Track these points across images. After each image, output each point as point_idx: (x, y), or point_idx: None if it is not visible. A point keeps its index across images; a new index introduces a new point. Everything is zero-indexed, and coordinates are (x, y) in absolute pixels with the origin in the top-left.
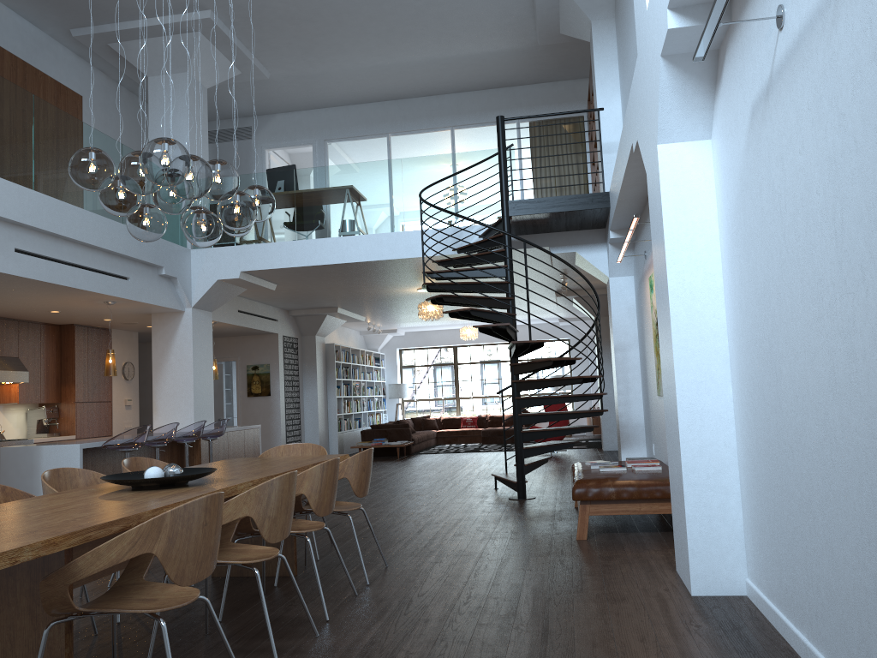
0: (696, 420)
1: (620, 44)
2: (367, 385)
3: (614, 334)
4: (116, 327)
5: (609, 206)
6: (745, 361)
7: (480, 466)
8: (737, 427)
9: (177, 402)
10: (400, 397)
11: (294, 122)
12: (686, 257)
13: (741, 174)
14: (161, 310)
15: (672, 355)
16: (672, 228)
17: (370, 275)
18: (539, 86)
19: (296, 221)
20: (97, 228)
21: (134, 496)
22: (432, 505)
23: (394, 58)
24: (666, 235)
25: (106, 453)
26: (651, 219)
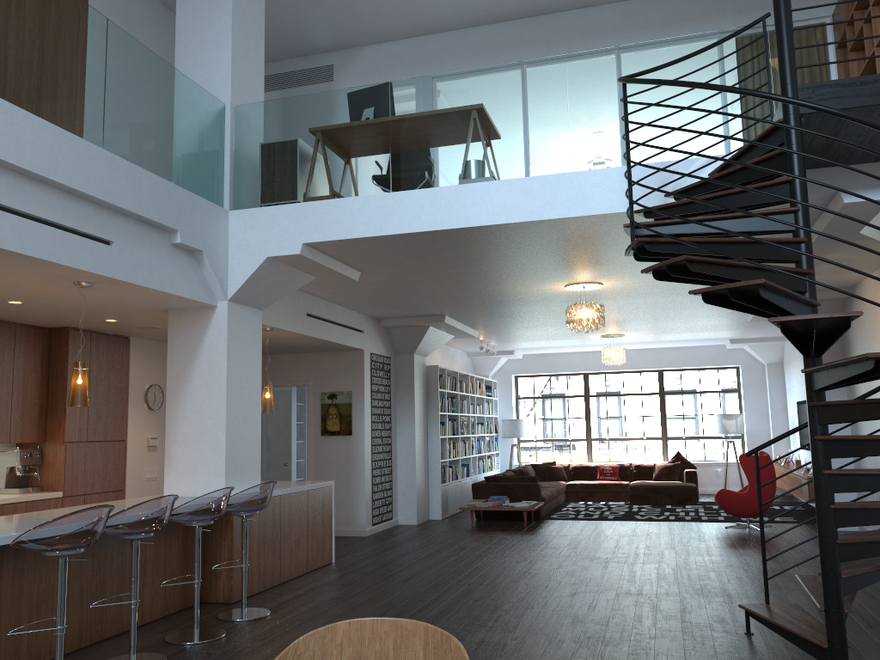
0: None
1: None
2: (476, 420)
3: None
4: (136, 334)
5: None
6: None
7: (663, 556)
8: None
9: (201, 449)
10: (516, 437)
11: (390, 55)
12: None
13: None
14: (179, 303)
15: None
16: None
17: (504, 255)
18: None
19: (391, 162)
20: (42, 143)
21: None
22: None
23: None
24: None
25: None
26: None
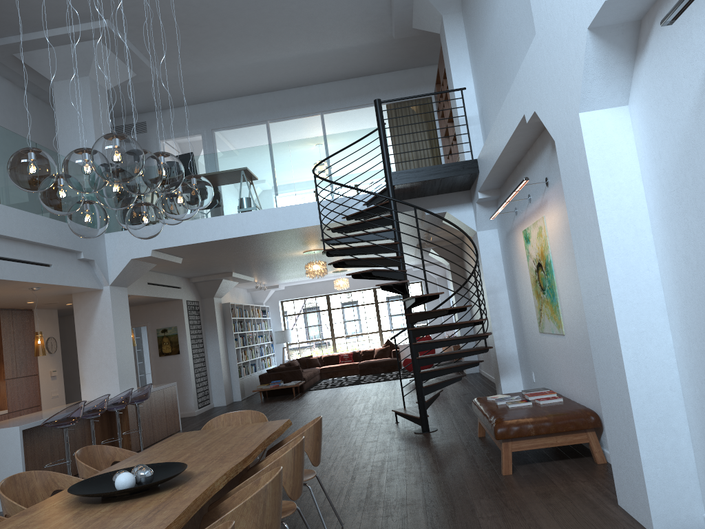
0: (642, 368)
1: (471, 34)
2: (258, 334)
3: (485, 279)
4: (38, 307)
5: (478, 171)
6: (697, 312)
7: (370, 399)
8: (683, 372)
9: (102, 371)
10: (285, 342)
11: (183, 115)
12: (616, 216)
13: (686, 135)
14: (81, 290)
15: (612, 309)
16: (601, 189)
17: (266, 244)
18: (392, 74)
19: None
20: (19, 222)
21: (112, 515)
22: (349, 447)
23: (270, 56)
24: (596, 196)
25: (43, 429)
26: (564, 182)
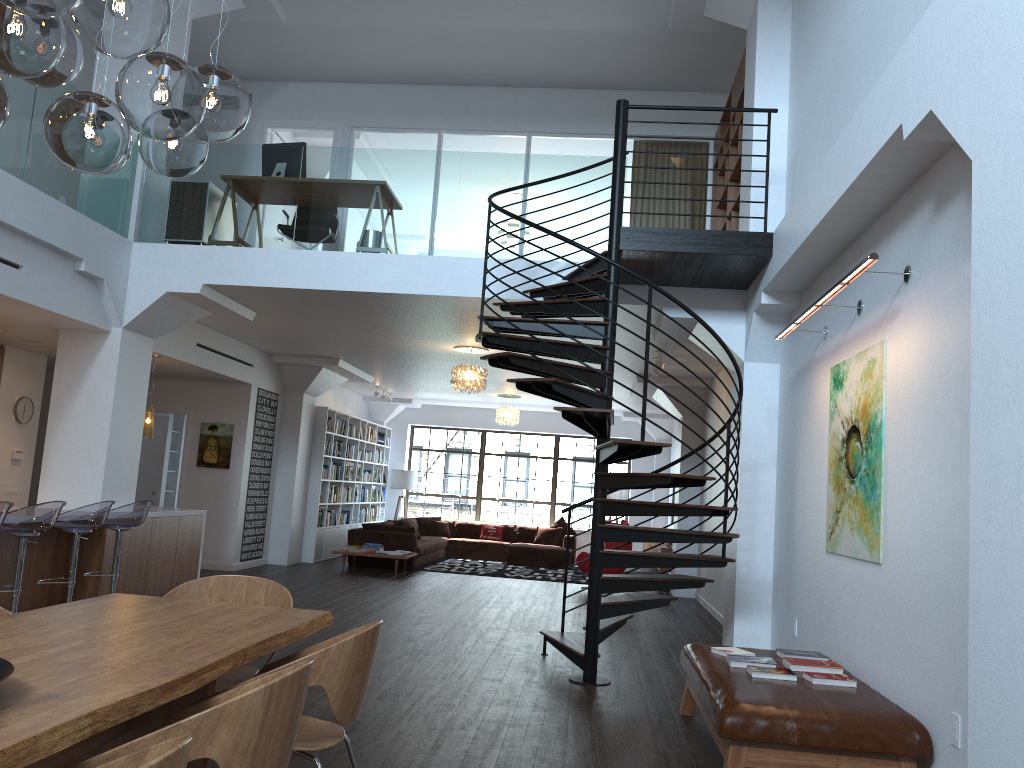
0: None
1: (802, 29)
2: (364, 467)
3: (743, 445)
4: (13, 345)
5: (771, 253)
6: None
7: (511, 604)
8: None
9: (80, 465)
10: (405, 489)
11: (312, 96)
12: None
13: None
14: (74, 325)
15: None
16: None
17: (393, 316)
18: (653, 95)
19: (296, 221)
20: None
21: None
22: (450, 681)
23: (465, 20)
24: None
25: None
26: (980, 245)
